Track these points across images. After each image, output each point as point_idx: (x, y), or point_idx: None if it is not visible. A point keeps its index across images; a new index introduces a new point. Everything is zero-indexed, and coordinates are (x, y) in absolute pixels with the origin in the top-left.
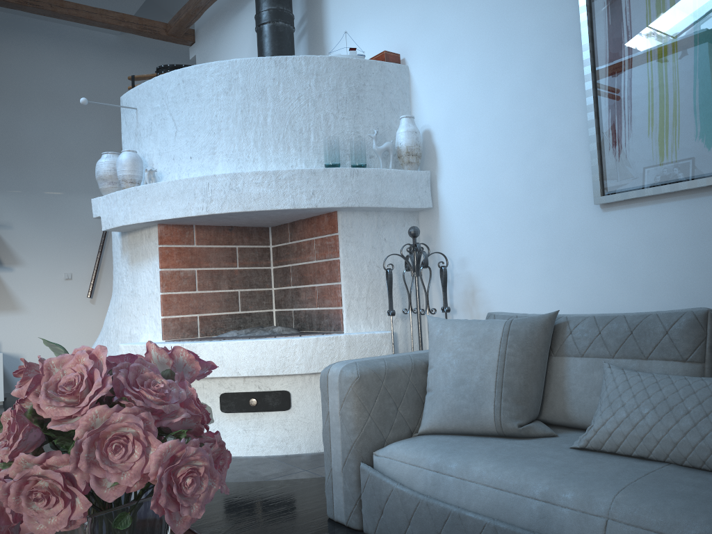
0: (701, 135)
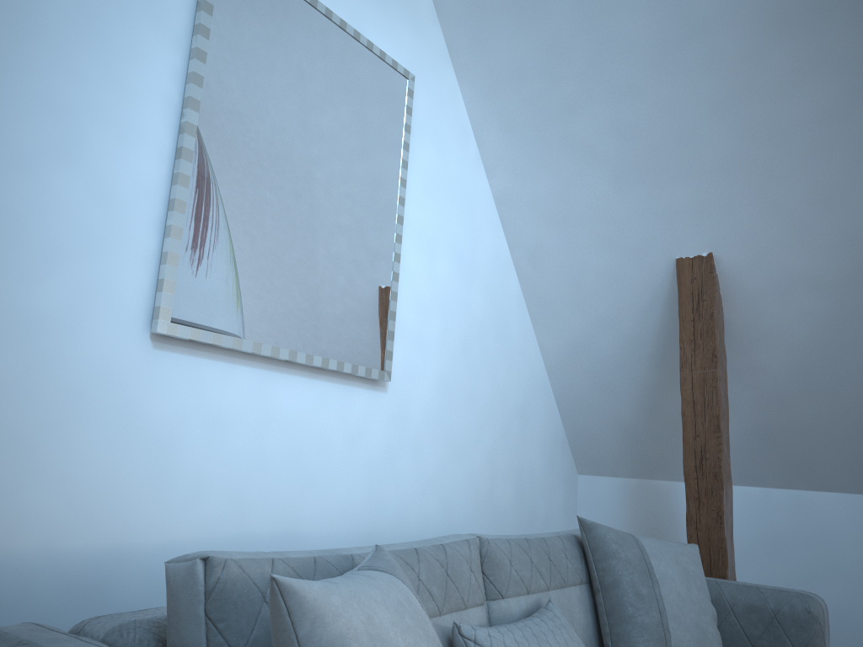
0: (301, 295)
